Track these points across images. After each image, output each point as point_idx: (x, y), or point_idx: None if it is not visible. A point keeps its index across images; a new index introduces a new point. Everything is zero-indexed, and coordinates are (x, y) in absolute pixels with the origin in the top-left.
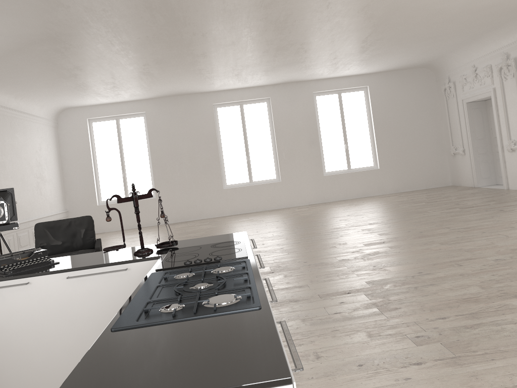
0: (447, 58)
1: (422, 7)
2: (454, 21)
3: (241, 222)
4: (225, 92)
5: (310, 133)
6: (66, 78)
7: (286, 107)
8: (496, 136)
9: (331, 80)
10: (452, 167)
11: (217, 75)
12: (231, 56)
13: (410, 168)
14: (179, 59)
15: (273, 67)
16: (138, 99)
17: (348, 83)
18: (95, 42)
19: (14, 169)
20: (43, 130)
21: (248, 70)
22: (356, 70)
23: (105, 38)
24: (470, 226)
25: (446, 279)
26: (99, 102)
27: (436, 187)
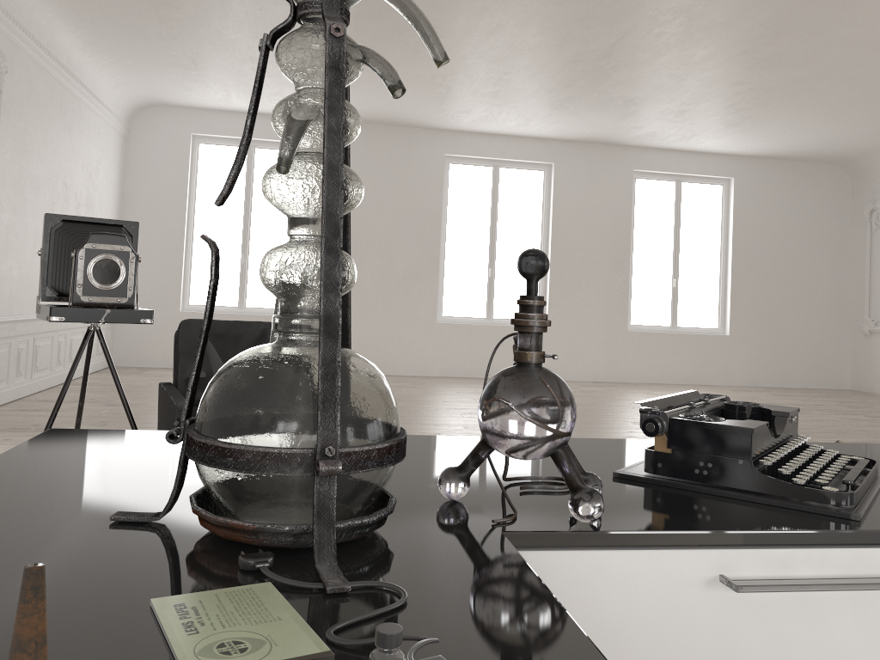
0: None
1: None
2: None
3: None
4: (472, 137)
5: (616, 246)
6: (215, 26)
7: (579, 187)
8: None
9: (670, 153)
10: (858, 356)
11: (496, 93)
12: (568, 53)
13: (782, 345)
14: (471, 33)
15: (607, 101)
16: None
17: (699, 165)
18: None
19: (51, 199)
20: (106, 135)
21: (559, 95)
22: (728, 143)
23: None
24: None
25: None
26: (225, 105)
27: (822, 387)
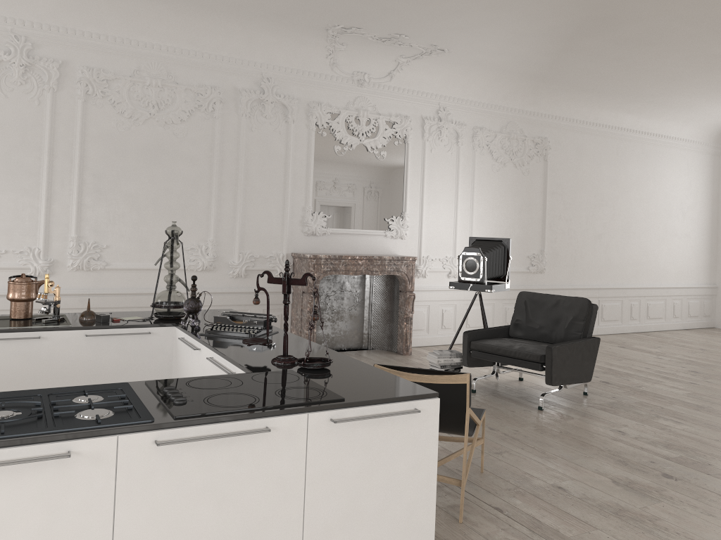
0: None
1: None
2: None
3: None
4: None
5: None
6: (682, 80)
7: None
8: None
9: None
10: None
11: None
12: None
13: None
14: None
15: None
16: None
17: None
18: (663, 21)
19: (611, 213)
20: (684, 158)
21: None
22: None
23: (671, 12)
24: None
25: None
26: None
27: None
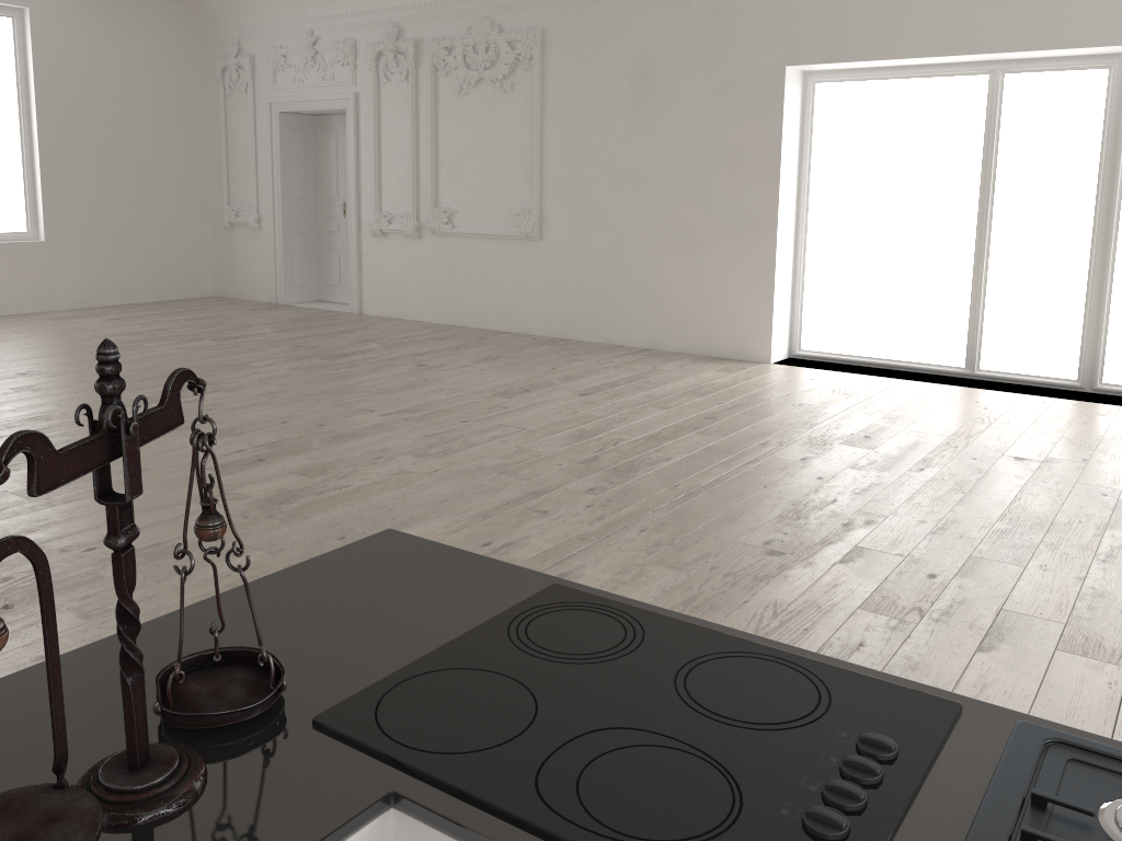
0: None
1: None
2: None
3: None
4: None
5: None
6: None
7: None
8: (331, 197)
9: None
10: (220, 254)
11: None
12: None
13: (124, 249)
14: None
15: None
16: None
17: None
18: None
19: None
20: None
21: None
22: None
23: None
24: (414, 406)
25: (570, 554)
26: None
27: (181, 298)
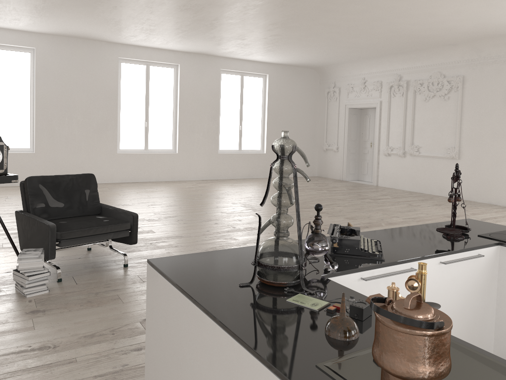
0: (340, 66)
1: (394, 23)
2: (390, 40)
3: (154, 192)
4: (134, 48)
5: (212, 109)
6: None
7: (193, 78)
8: (365, 140)
9: (238, 61)
10: (321, 160)
11: (154, 29)
12: (198, 16)
13: None
14: (149, 3)
15: (212, 37)
16: (29, 30)
17: (252, 67)
18: None
19: None
20: None
21: (188, 33)
22: (267, 58)
23: None
24: (413, 217)
25: None
26: None
27: None
